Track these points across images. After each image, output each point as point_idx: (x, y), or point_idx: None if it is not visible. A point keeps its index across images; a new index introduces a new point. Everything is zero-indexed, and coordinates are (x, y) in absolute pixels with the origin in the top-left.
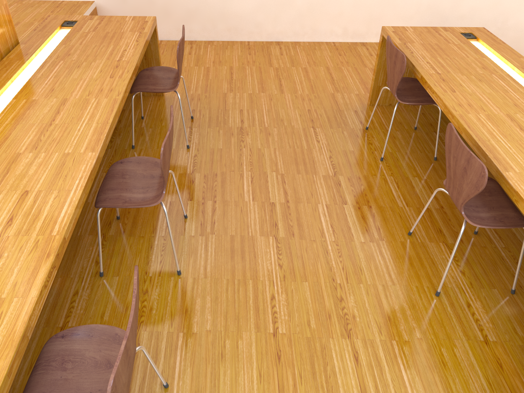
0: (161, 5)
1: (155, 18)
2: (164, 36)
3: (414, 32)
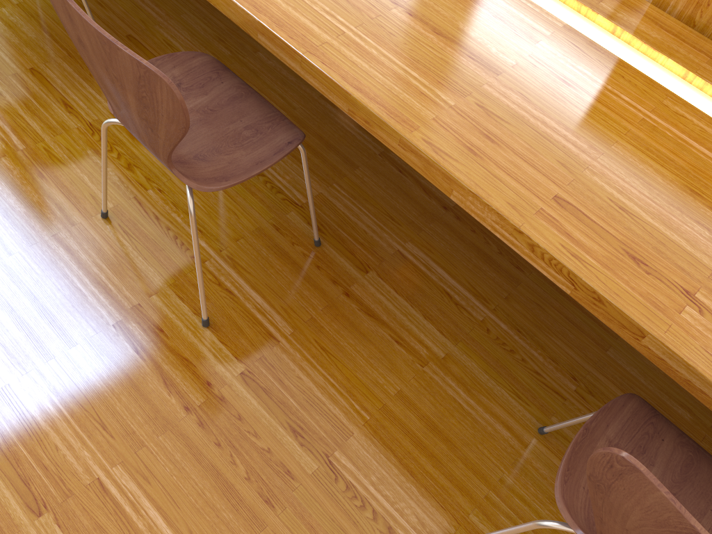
0: None
1: None
2: None
3: None
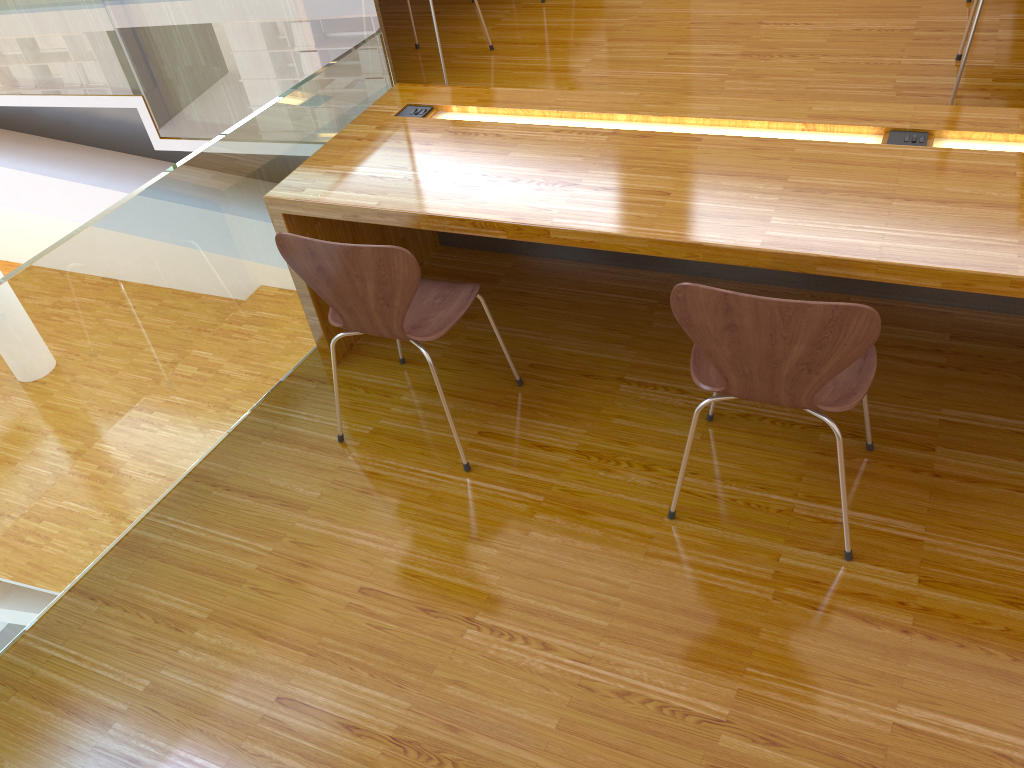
0: None
1: None
2: None
3: None
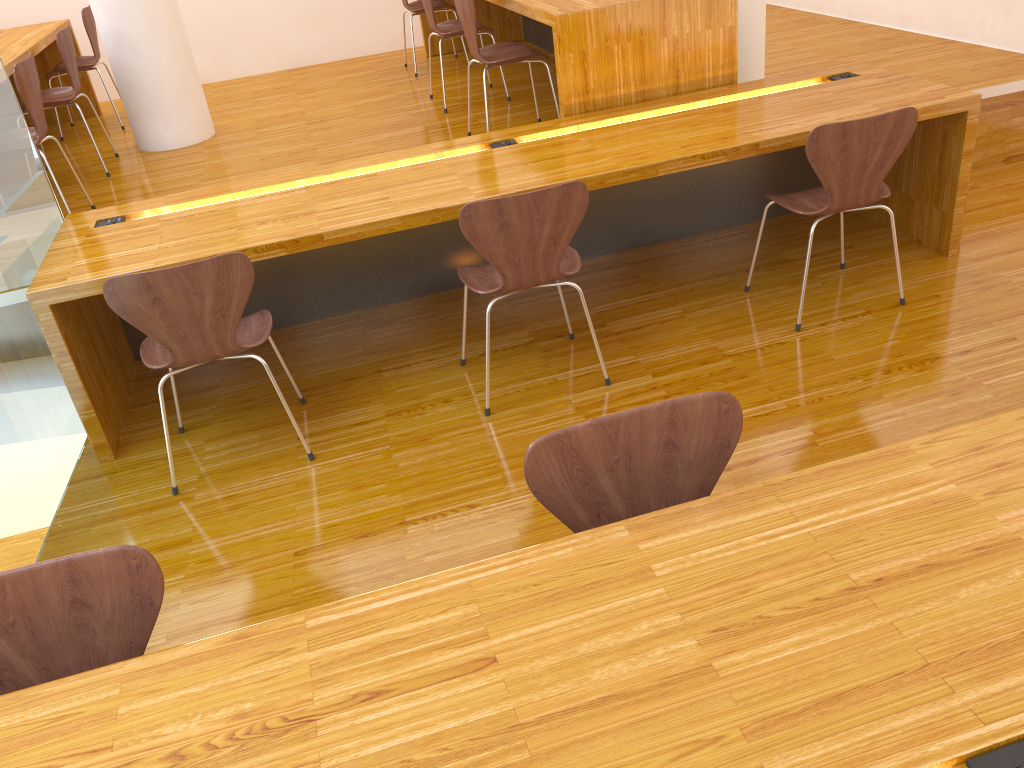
0: None
1: (975, 97)
2: None
3: None
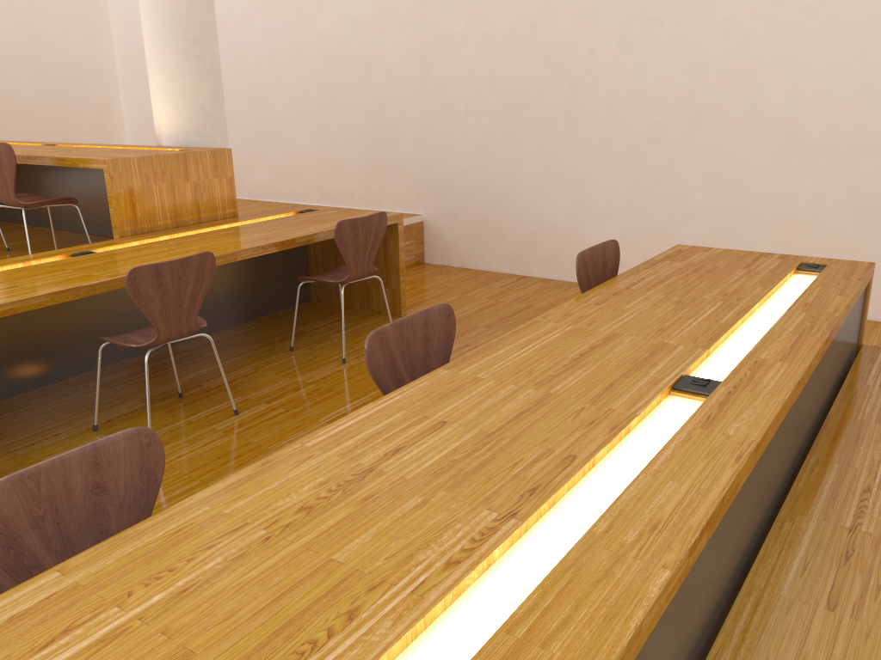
0: (495, 225)
1: (400, 214)
2: (494, 265)
3: (714, 253)
